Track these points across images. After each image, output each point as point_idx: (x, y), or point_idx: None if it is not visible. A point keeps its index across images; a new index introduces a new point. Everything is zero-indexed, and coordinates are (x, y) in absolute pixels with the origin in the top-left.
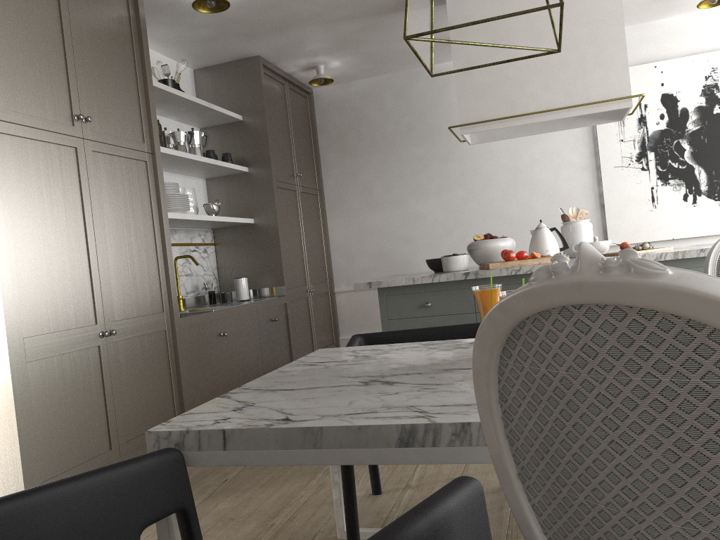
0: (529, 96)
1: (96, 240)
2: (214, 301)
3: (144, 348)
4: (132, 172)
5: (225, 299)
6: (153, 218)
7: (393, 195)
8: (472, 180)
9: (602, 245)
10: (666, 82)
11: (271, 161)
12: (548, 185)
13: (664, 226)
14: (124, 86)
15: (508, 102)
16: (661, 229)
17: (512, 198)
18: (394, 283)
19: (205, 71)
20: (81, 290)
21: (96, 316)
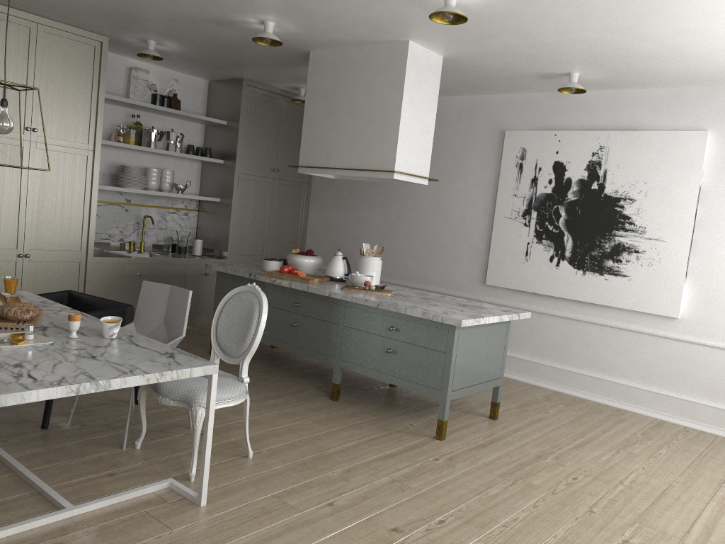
0: (338, 154)
1: (28, 201)
2: (174, 251)
3: (57, 269)
4: (72, 162)
5: (179, 251)
6: (85, 192)
7: (353, 200)
8: (405, 201)
9: (360, 279)
10: (561, 151)
11: (237, 159)
12: (456, 220)
13: (529, 279)
14: (77, 108)
15: (327, 155)
16: (527, 281)
17: (429, 224)
18: (217, 269)
19: (214, 83)
20: (8, 228)
21: (17, 245)
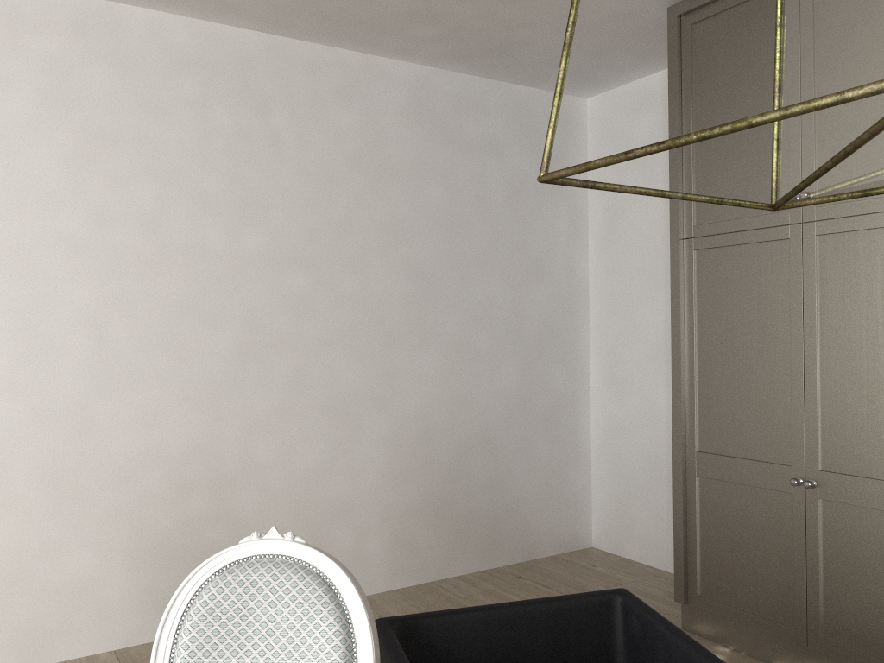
0: None
1: None
2: None
3: None
4: None
5: None
6: None
7: None
8: None
9: None
10: None
11: None
12: None
13: None
14: None
15: None
16: None
17: None
18: None
19: None
20: None
21: None
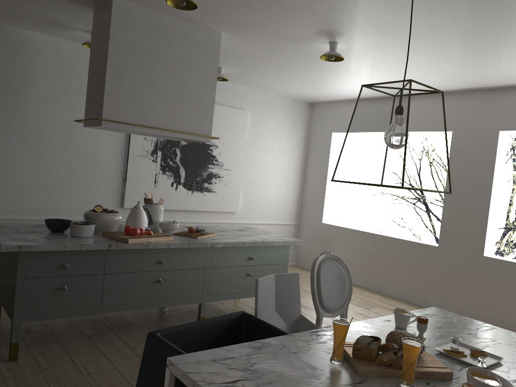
0: (155, 114)
1: None
2: None
3: None
4: None
5: None
6: None
7: None
8: (30, 136)
9: (177, 226)
10: None
11: None
12: (90, 156)
13: (158, 200)
14: None
15: (141, 113)
16: (156, 202)
17: (61, 159)
18: (46, 248)
19: None
20: None
21: None
